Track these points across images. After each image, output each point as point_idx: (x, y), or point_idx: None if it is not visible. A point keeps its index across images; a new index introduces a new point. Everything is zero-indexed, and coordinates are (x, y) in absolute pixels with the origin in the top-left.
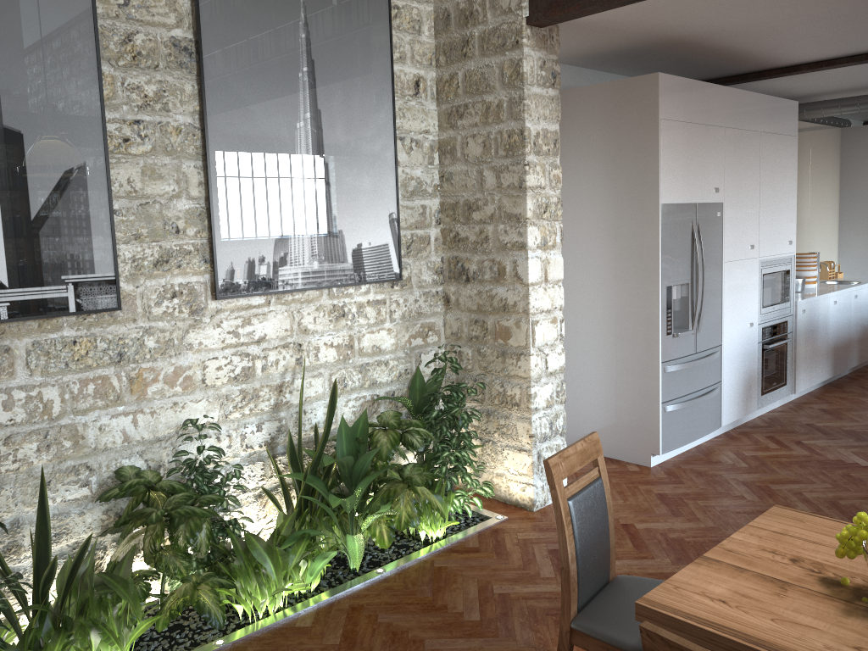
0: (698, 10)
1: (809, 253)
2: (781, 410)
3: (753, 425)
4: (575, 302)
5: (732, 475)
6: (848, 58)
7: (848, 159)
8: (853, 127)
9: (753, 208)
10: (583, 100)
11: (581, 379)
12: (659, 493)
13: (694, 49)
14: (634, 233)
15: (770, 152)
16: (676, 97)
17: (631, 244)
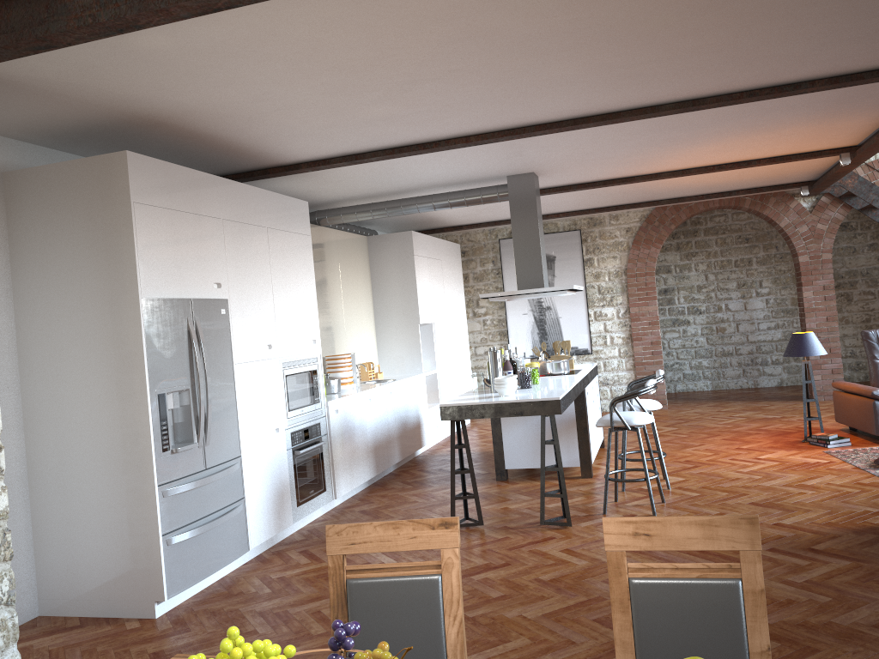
0: (149, 77)
1: (344, 354)
2: (323, 519)
3: (290, 542)
4: (51, 425)
5: (251, 606)
6: (340, 157)
7: (376, 265)
8: (377, 235)
9: (266, 305)
10: (44, 181)
11: (65, 522)
12: (154, 652)
13: (177, 133)
14: (114, 334)
15: (281, 248)
16: (154, 181)
17: (112, 348)
